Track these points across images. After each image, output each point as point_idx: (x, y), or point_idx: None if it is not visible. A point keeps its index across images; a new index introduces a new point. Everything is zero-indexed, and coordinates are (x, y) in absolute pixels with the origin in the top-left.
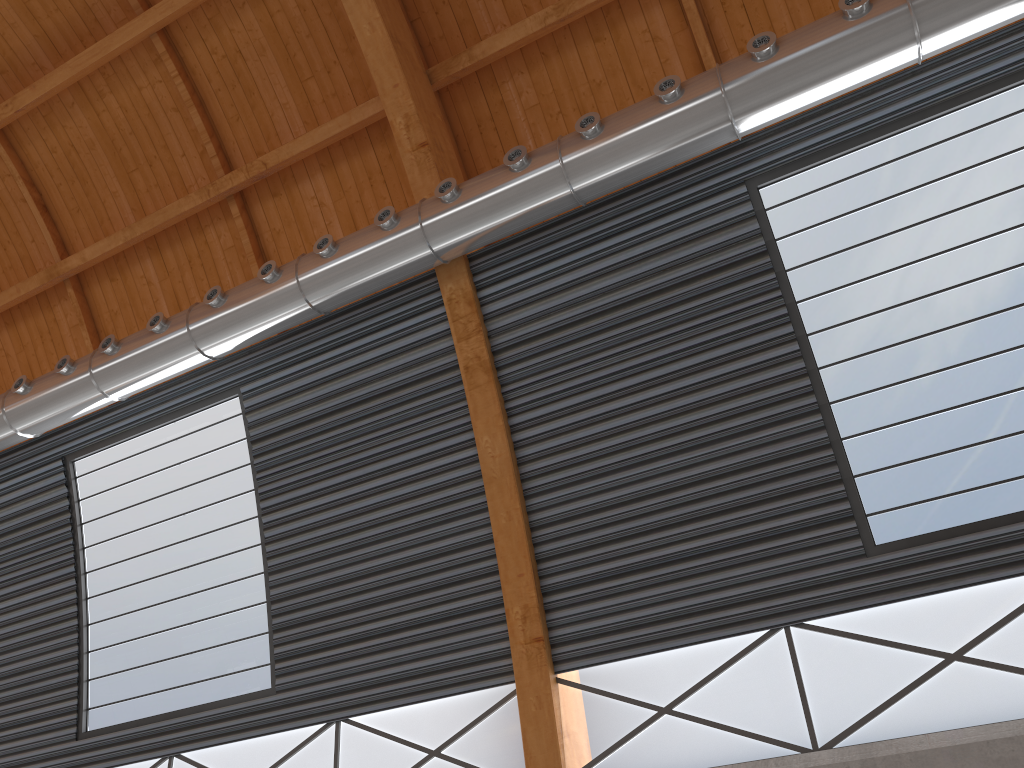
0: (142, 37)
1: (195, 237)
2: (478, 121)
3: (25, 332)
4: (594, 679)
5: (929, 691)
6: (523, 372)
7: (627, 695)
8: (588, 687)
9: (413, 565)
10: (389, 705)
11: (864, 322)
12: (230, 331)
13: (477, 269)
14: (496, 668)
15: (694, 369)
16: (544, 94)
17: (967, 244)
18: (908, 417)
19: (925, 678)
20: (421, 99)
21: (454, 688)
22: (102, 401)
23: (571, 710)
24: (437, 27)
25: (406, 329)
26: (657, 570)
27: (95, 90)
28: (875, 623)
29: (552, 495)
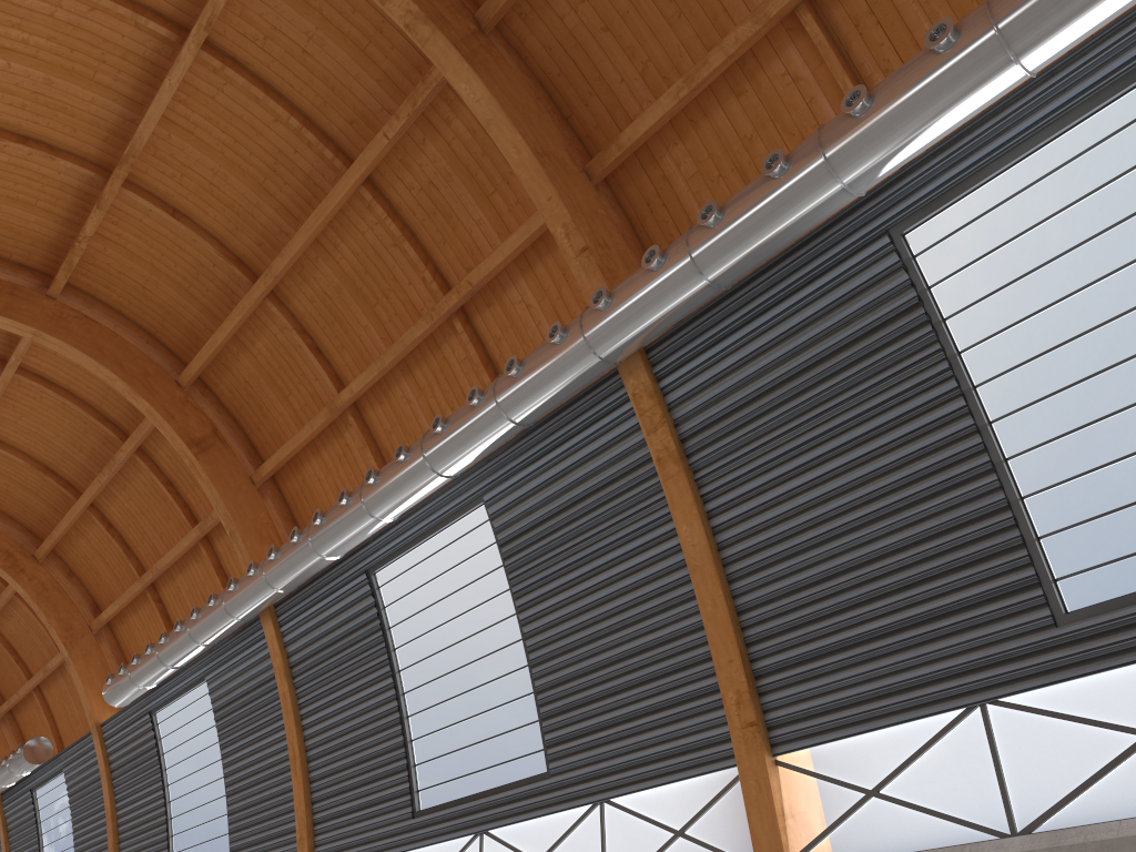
0: (351, 192)
1: (435, 354)
2: (646, 200)
3: (327, 458)
4: (809, 761)
5: (1127, 772)
6: (710, 457)
7: (838, 777)
8: (803, 769)
9: (643, 653)
10: (639, 787)
11: (1032, 365)
12: (455, 454)
13: (654, 360)
14: (722, 751)
15: (865, 437)
16: (701, 160)
17: (1134, 262)
18: (1090, 467)
19: (1121, 758)
20: (577, 203)
21: (690, 771)
22: (377, 524)
23: (790, 792)
24: (590, 118)
25: (604, 426)
26: (854, 649)
27: (330, 242)
28: (1070, 698)
29: (752, 578)
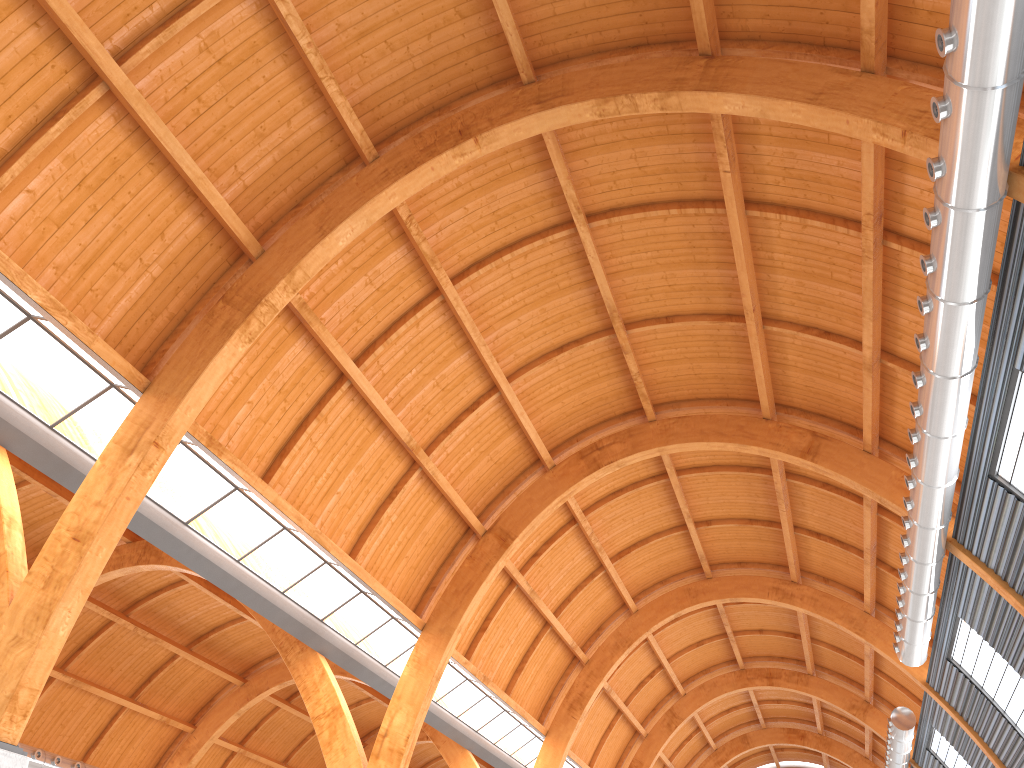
0: (743, 221)
1: (901, 277)
2: (934, 41)
3: (903, 401)
4: None
5: None
6: None
7: None
8: None
9: None
10: None
11: None
12: (950, 356)
13: None
14: None
15: None
16: None
17: None
18: None
19: None
20: (872, 103)
21: None
22: (953, 440)
23: None
24: (838, 28)
25: None
26: None
27: (766, 260)
28: None
29: None
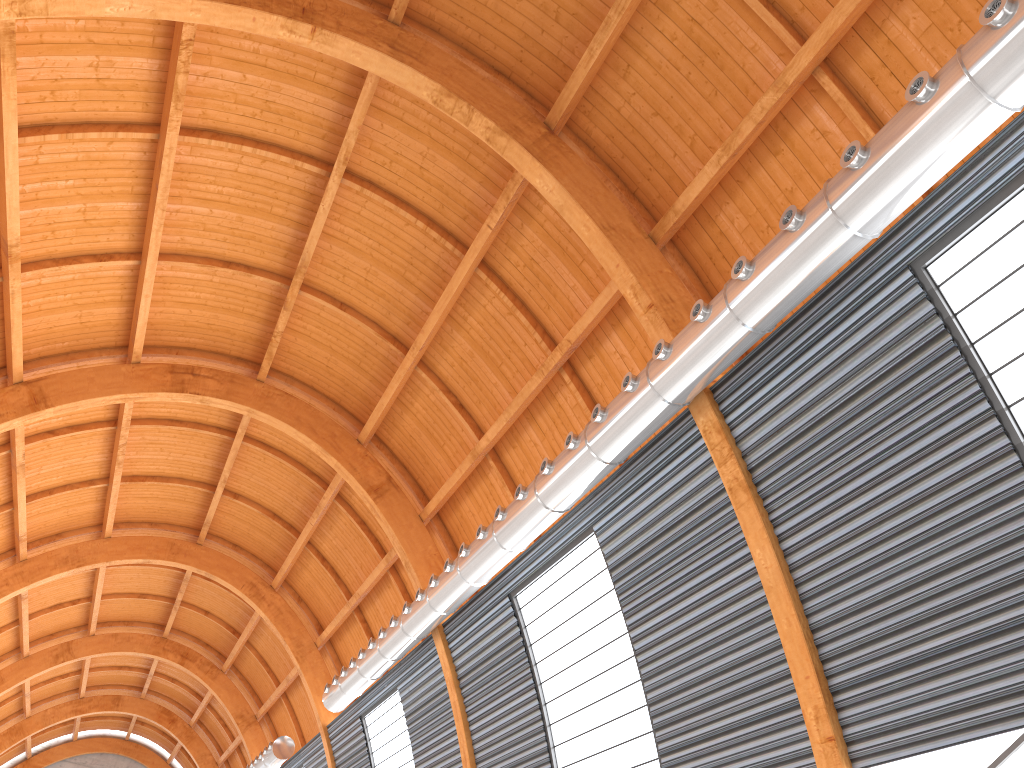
0: (469, 274)
1: (551, 403)
2: (708, 254)
3: (477, 496)
4: None
5: None
6: (775, 485)
7: None
8: None
9: (734, 669)
10: None
11: None
12: (561, 491)
13: (719, 399)
14: (808, 765)
15: (910, 461)
16: (751, 215)
17: None
18: None
19: None
20: (643, 266)
21: None
22: (509, 554)
23: None
24: (653, 190)
25: (684, 460)
26: (919, 667)
27: (460, 316)
28: None
29: (821, 598)
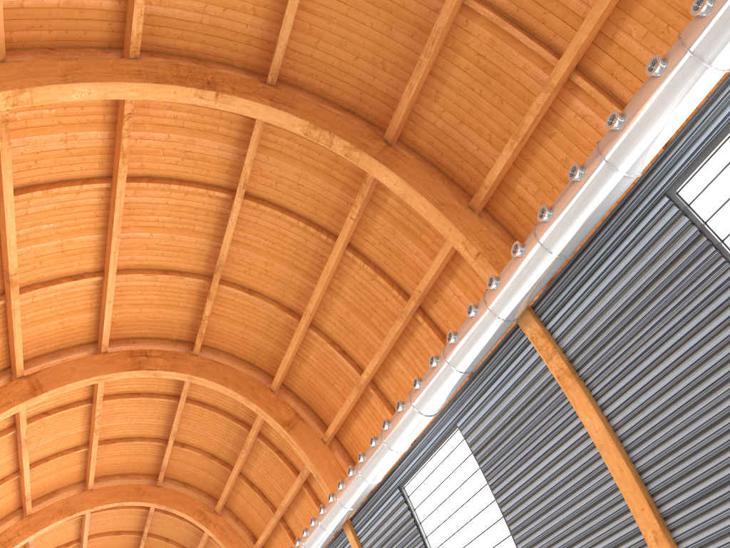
0: (340, 255)
1: (411, 339)
2: (512, 214)
3: (364, 418)
4: None
5: None
6: (591, 368)
7: None
8: None
9: (583, 513)
10: None
11: None
12: (431, 399)
13: (539, 312)
14: None
15: (692, 332)
16: (539, 181)
17: None
18: None
19: None
20: (468, 227)
21: None
22: (396, 454)
23: None
24: (465, 175)
25: (519, 362)
26: (729, 486)
27: (336, 287)
28: None
29: (642, 447)
